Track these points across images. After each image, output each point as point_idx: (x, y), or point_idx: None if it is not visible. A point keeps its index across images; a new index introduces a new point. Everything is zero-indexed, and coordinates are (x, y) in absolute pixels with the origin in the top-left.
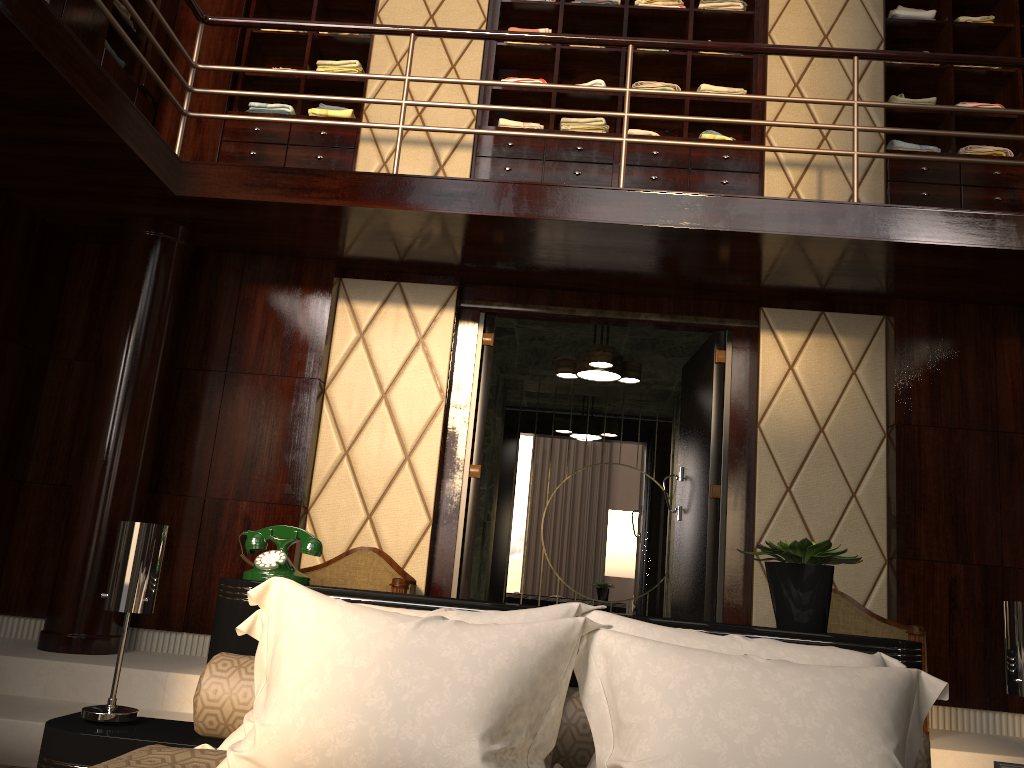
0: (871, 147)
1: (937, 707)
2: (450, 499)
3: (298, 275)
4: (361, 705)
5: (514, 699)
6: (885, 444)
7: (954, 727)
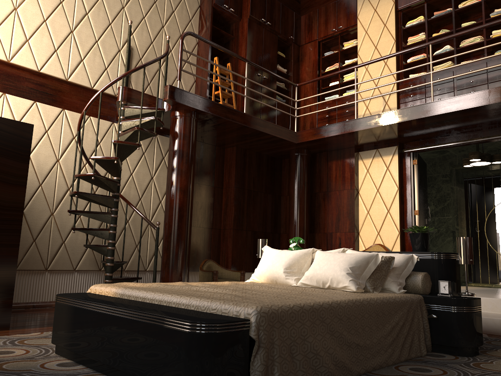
0: None
1: None
2: (408, 224)
3: (343, 155)
4: (267, 264)
5: (292, 263)
6: None
7: None
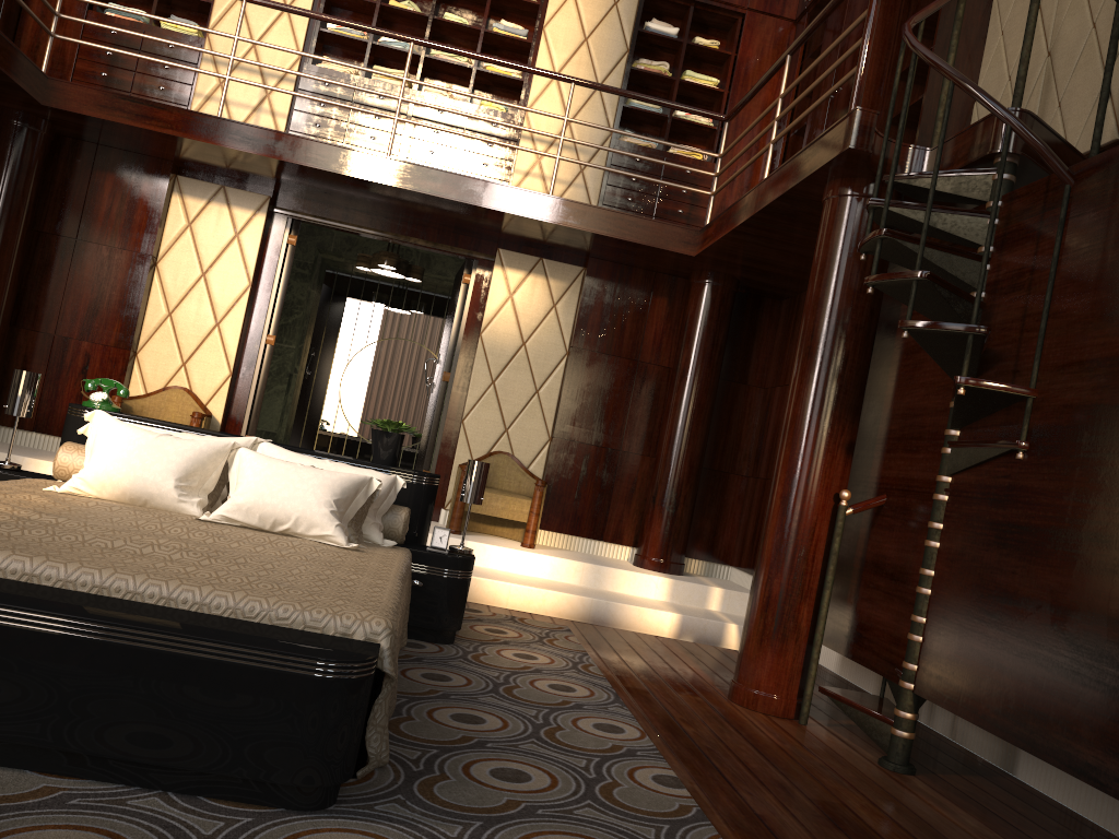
0: (601, 137)
1: (560, 534)
2: (249, 358)
3: (141, 169)
4: (129, 463)
5: (193, 468)
6: (565, 359)
7: (568, 547)
